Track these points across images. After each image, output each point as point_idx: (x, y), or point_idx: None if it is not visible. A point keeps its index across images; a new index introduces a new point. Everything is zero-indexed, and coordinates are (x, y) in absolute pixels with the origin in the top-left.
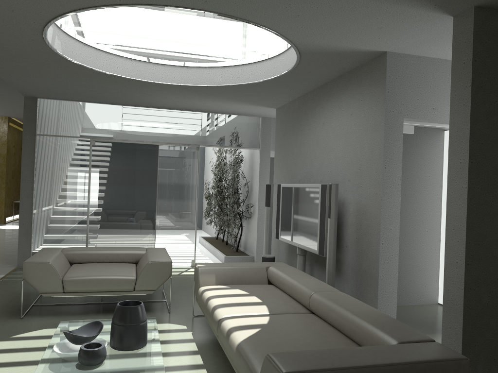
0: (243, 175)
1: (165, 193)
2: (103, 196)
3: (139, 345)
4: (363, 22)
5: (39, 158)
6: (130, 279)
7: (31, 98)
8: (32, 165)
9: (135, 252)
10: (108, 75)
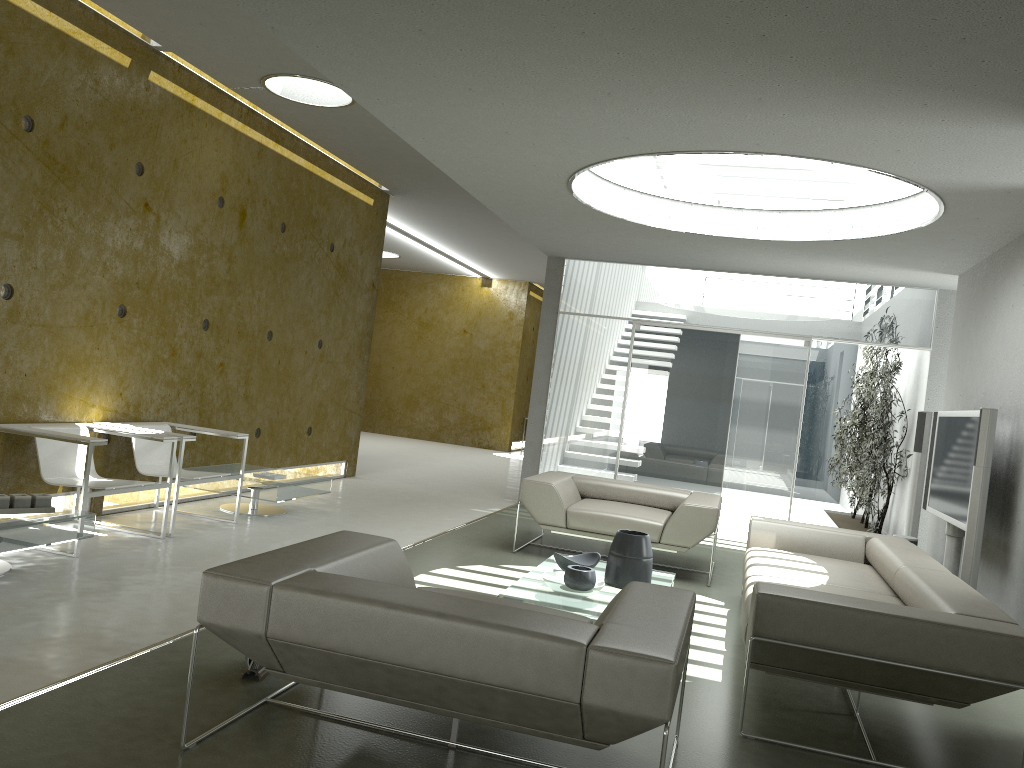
0: (899, 397)
1: (744, 416)
2: (645, 412)
3: None
4: (1011, 152)
5: (559, 347)
6: (654, 525)
7: (557, 259)
8: (549, 357)
9: (673, 494)
10: (656, 228)
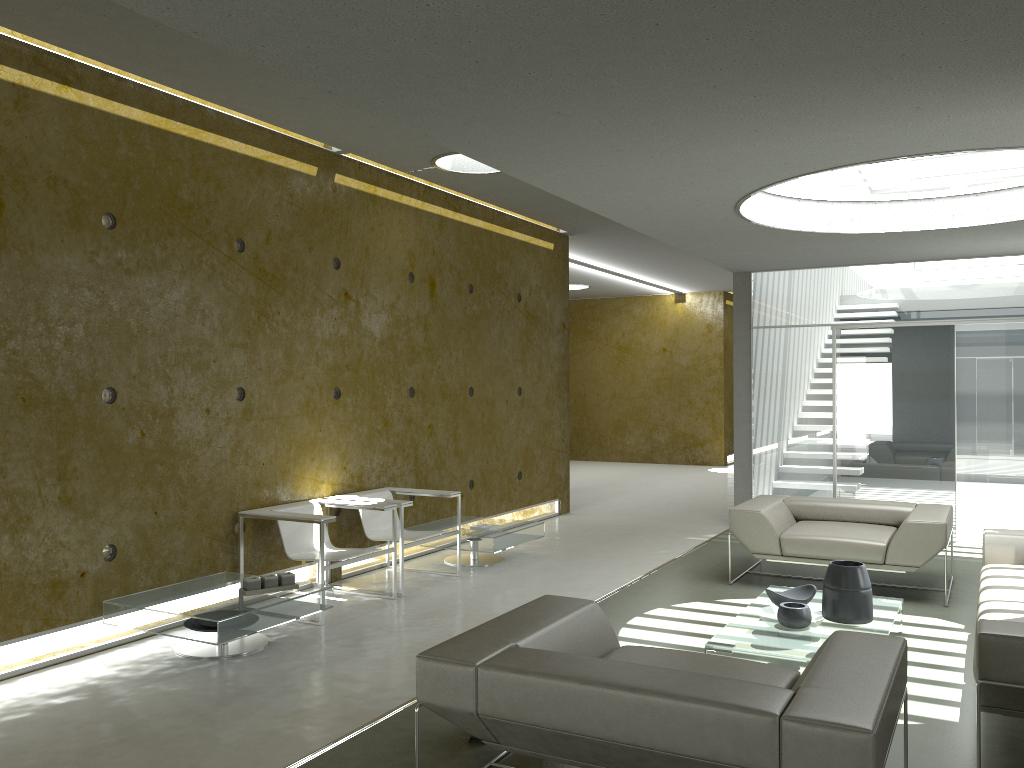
0: None
1: (971, 411)
2: (858, 419)
3: (859, 619)
4: None
5: (757, 363)
6: (876, 546)
7: (743, 274)
8: (747, 374)
9: (895, 509)
10: (840, 234)
